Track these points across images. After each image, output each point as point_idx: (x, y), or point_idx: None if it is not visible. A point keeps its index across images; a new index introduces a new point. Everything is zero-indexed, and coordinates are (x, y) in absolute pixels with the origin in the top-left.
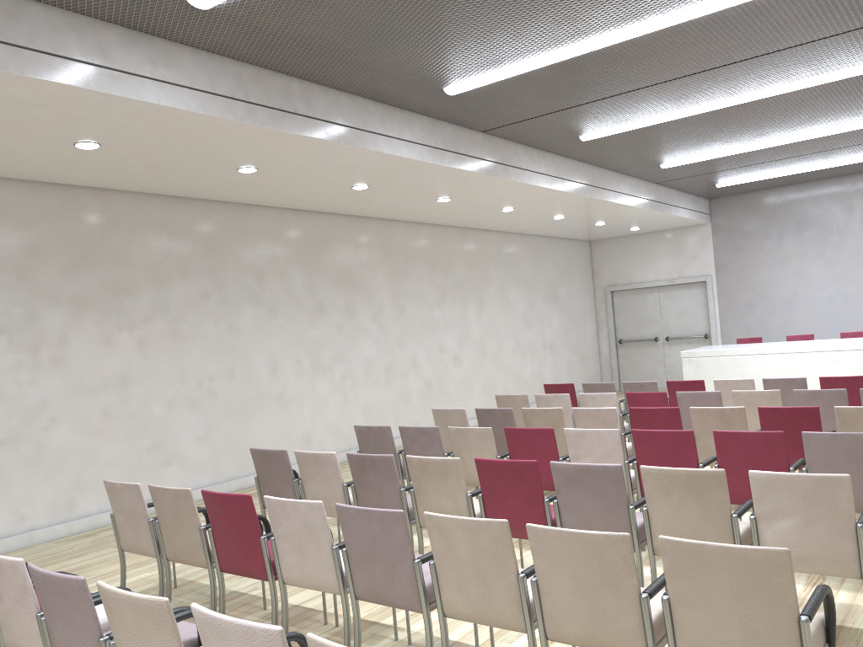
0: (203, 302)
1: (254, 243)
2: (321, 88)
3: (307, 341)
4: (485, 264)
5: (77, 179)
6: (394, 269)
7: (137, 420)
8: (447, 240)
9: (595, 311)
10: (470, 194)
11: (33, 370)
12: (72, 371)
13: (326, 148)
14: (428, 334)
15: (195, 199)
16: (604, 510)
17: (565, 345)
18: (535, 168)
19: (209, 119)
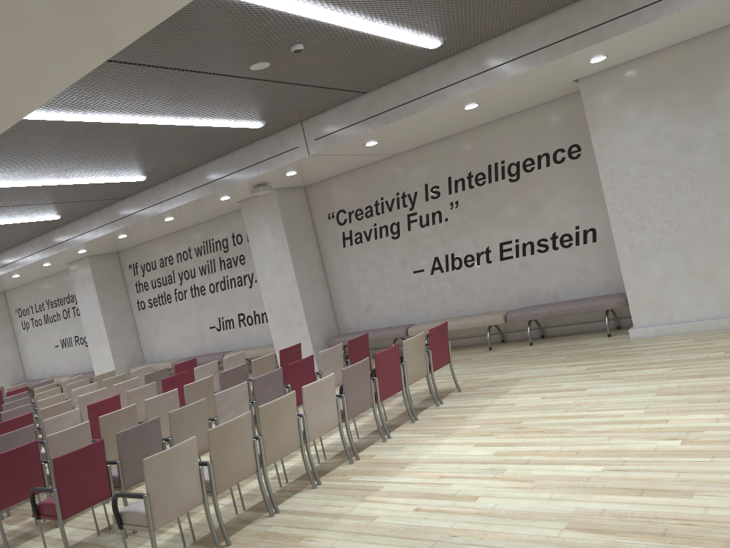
0: None
1: None
2: None
3: None
4: None
5: None
6: None
7: None
8: None
9: None
10: None
11: None
12: None
13: None
14: None
15: None
16: None
17: None
18: None
19: None
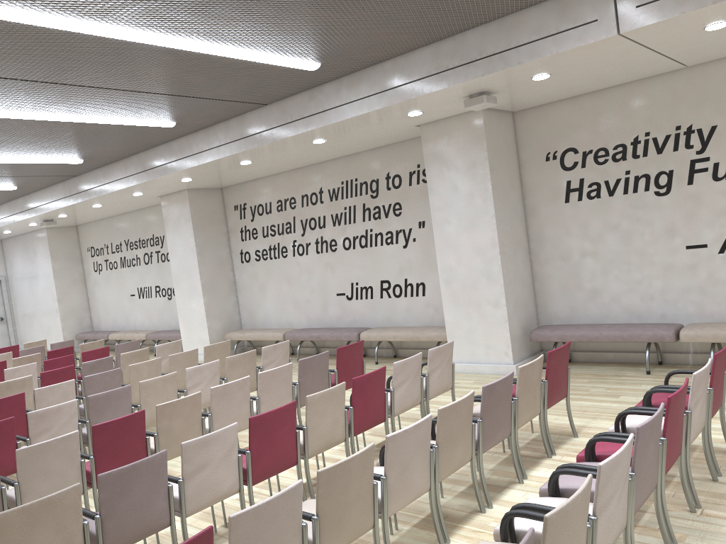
0: None
1: None
2: None
3: None
4: None
5: None
6: None
7: None
8: None
9: None
10: None
11: None
12: None
13: None
14: None
15: None
16: None
17: None
18: None
19: None
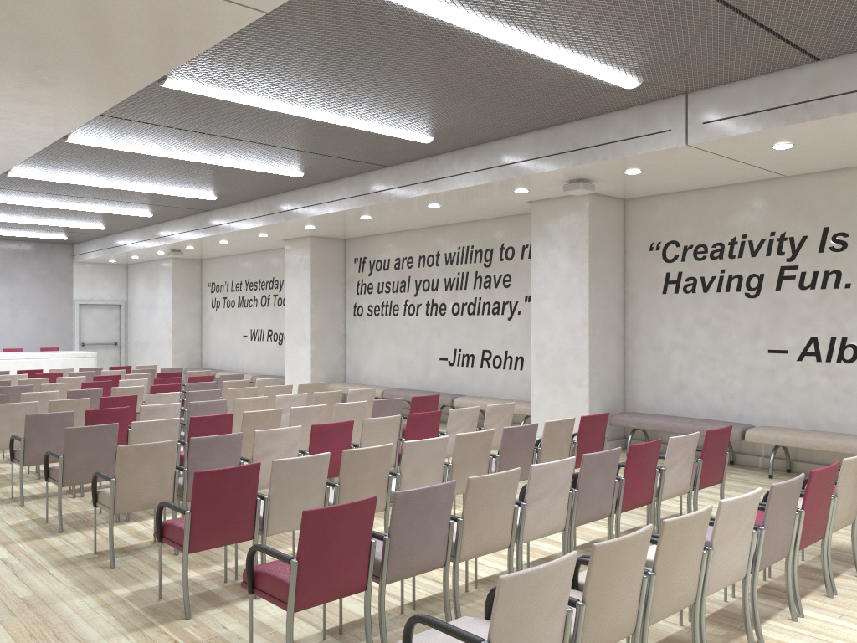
0: None
1: None
2: None
3: None
4: None
5: None
6: None
7: None
8: None
9: None
10: None
11: None
12: None
13: None
14: None
15: None
16: None
17: None
18: None
19: None
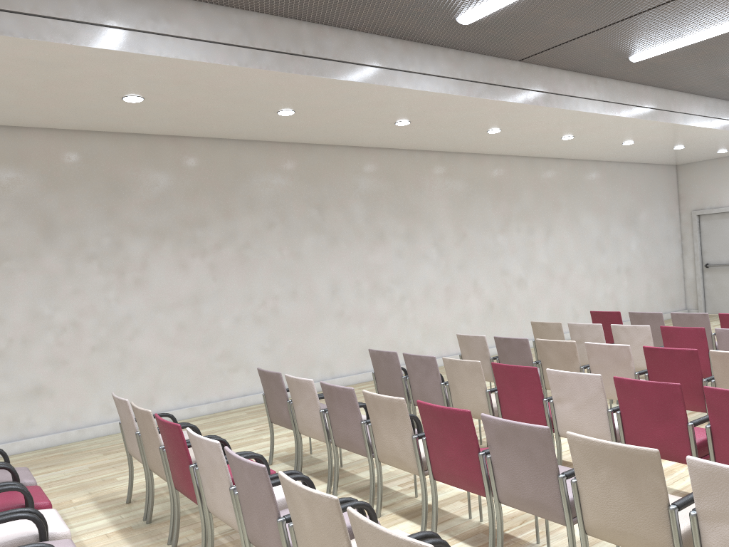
0: (268, 232)
1: (316, 178)
2: (333, 30)
3: (366, 265)
4: (555, 192)
5: (150, 129)
6: (457, 198)
7: (208, 333)
8: (513, 169)
9: (680, 235)
10: (518, 124)
11: (119, 289)
12: (152, 290)
13: (344, 87)
14: (491, 259)
15: (261, 141)
16: (533, 475)
17: (643, 269)
18: (584, 94)
19: (215, 67)
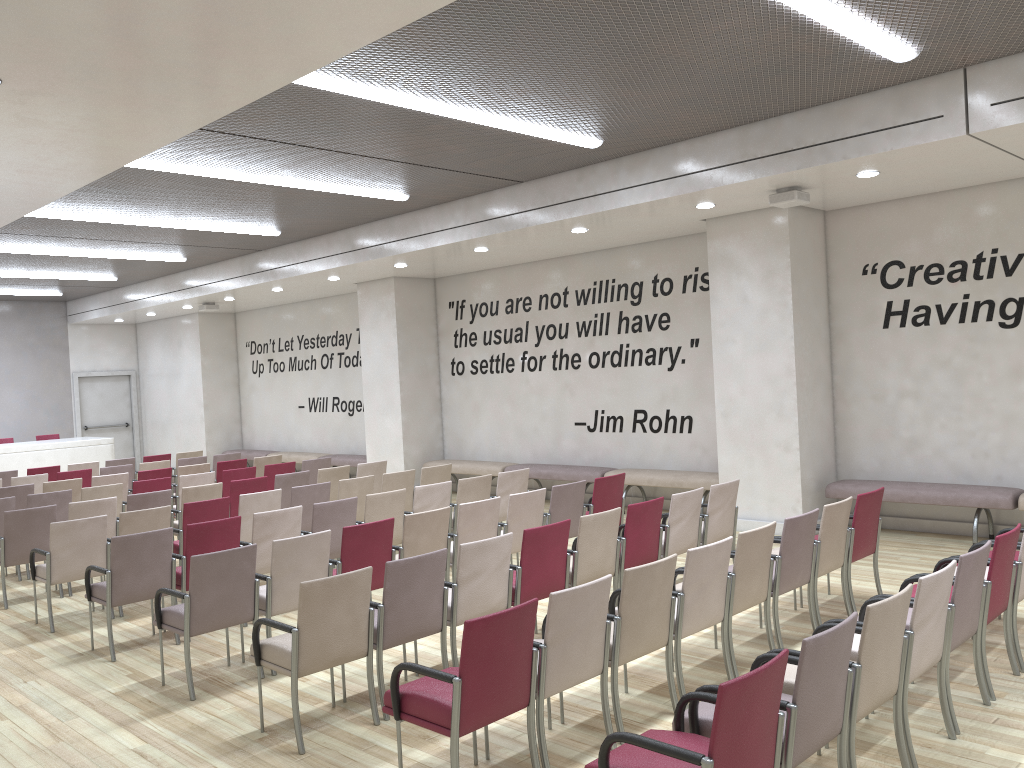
0: None
1: None
2: None
3: None
4: None
5: None
6: None
7: None
8: None
9: None
10: None
11: None
12: None
13: None
14: None
15: None
16: None
17: None
18: None
19: (8, 218)
